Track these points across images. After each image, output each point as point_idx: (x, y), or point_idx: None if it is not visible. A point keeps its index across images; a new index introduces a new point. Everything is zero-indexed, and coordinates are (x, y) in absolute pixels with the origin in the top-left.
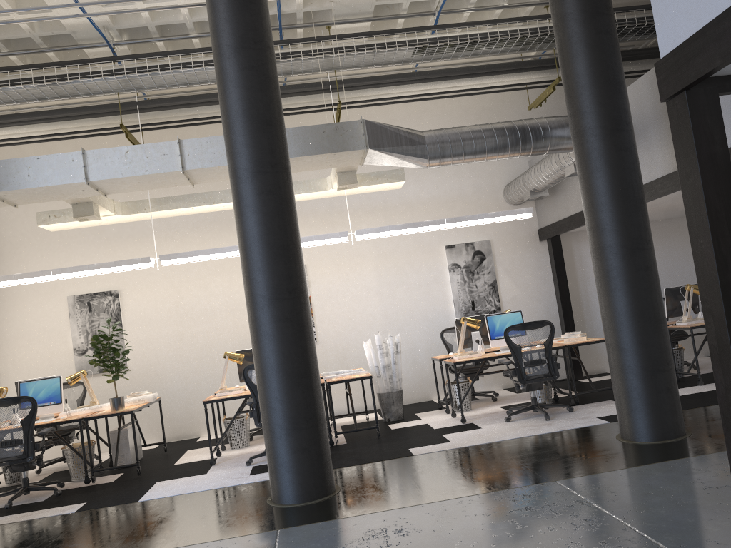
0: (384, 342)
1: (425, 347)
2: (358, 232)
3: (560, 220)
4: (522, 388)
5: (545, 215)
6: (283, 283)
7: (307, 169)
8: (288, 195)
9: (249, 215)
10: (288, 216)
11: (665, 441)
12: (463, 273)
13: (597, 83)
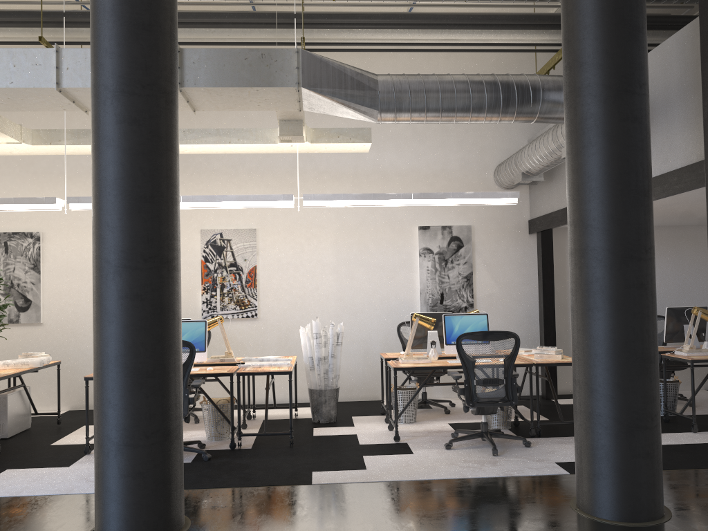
0: (324, 329)
1: (380, 339)
2: (306, 198)
3: (553, 212)
4: (472, 410)
5: (538, 204)
6: (138, 247)
7: (230, 108)
8: (163, 129)
9: (103, 150)
10: (158, 157)
11: (634, 524)
12: (435, 260)
13: (607, 25)
